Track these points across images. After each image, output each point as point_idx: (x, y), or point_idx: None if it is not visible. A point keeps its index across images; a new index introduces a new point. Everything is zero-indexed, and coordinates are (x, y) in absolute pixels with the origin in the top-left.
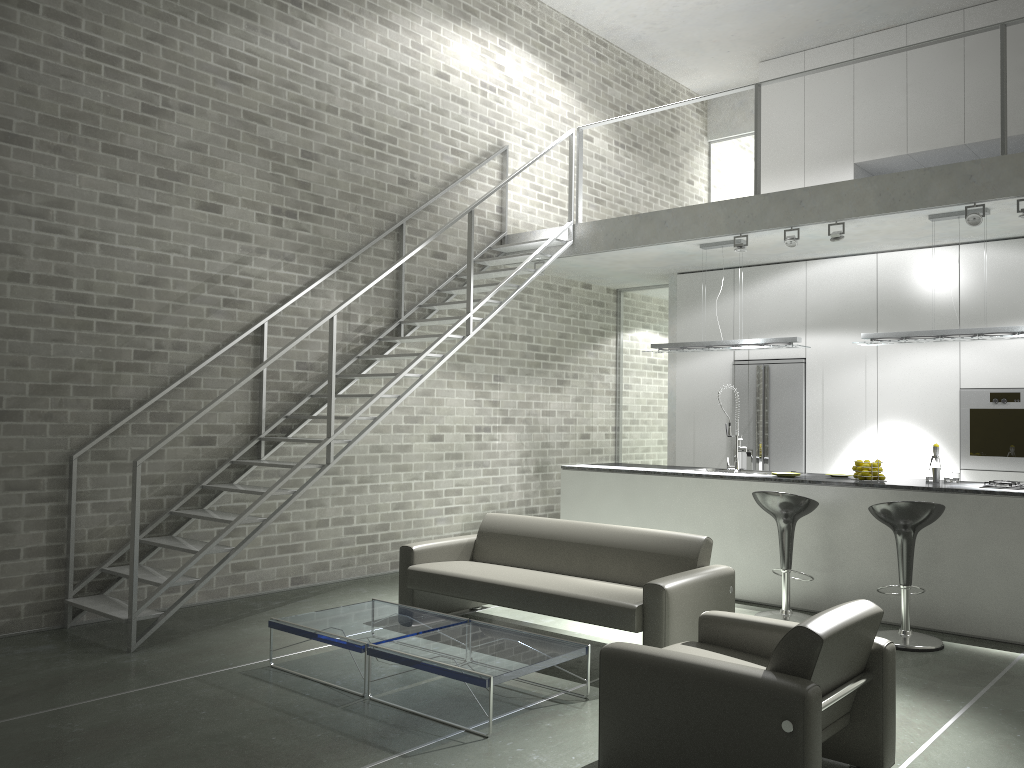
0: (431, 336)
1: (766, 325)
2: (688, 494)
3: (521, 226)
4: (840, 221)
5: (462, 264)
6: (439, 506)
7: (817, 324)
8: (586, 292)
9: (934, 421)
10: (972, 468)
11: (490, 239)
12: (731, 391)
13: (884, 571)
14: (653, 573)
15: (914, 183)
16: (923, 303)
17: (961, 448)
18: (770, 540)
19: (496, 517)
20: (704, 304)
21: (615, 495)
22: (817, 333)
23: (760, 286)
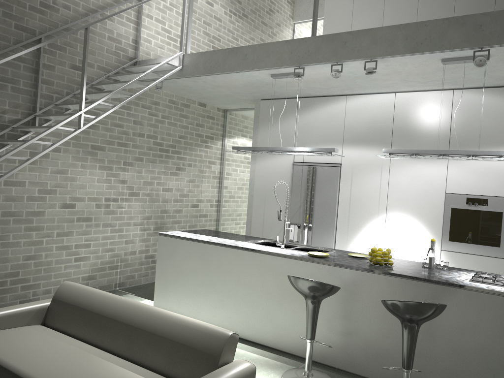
0: (46, 127)
1: (316, 139)
2: (245, 263)
3: (152, 56)
4: (374, 59)
5: (99, 77)
6: (69, 256)
7: (351, 140)
8: (202, 109)
9: (425, 214)
10: (449, 250)
11: (125, 62)
12: (290, 183)
13: (388, 343)
14: (180, 365)
15: (434, 30)
16: (425, 130)
17: (443, 235)
18: (302, 306)
19: (68, 287)
20: (277, 122)
21: (194, 258)
22: (350, 147)
23: (314, 111)
